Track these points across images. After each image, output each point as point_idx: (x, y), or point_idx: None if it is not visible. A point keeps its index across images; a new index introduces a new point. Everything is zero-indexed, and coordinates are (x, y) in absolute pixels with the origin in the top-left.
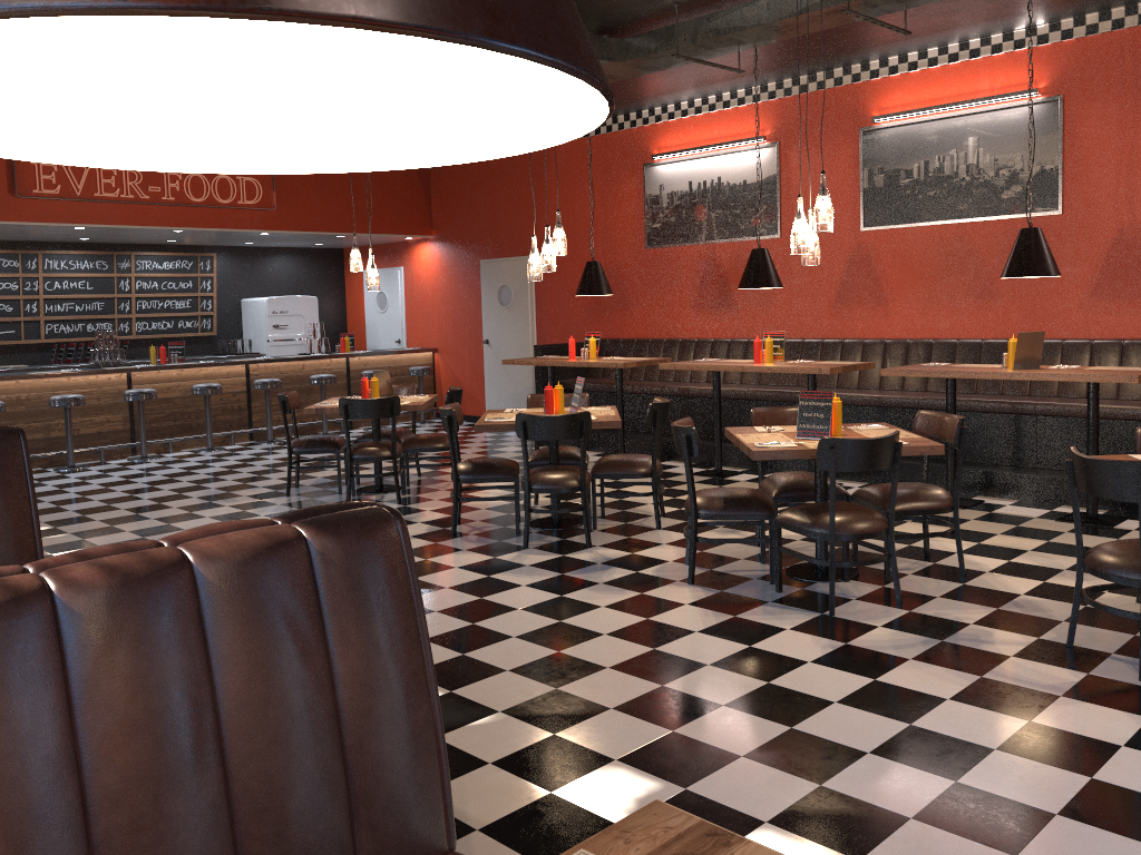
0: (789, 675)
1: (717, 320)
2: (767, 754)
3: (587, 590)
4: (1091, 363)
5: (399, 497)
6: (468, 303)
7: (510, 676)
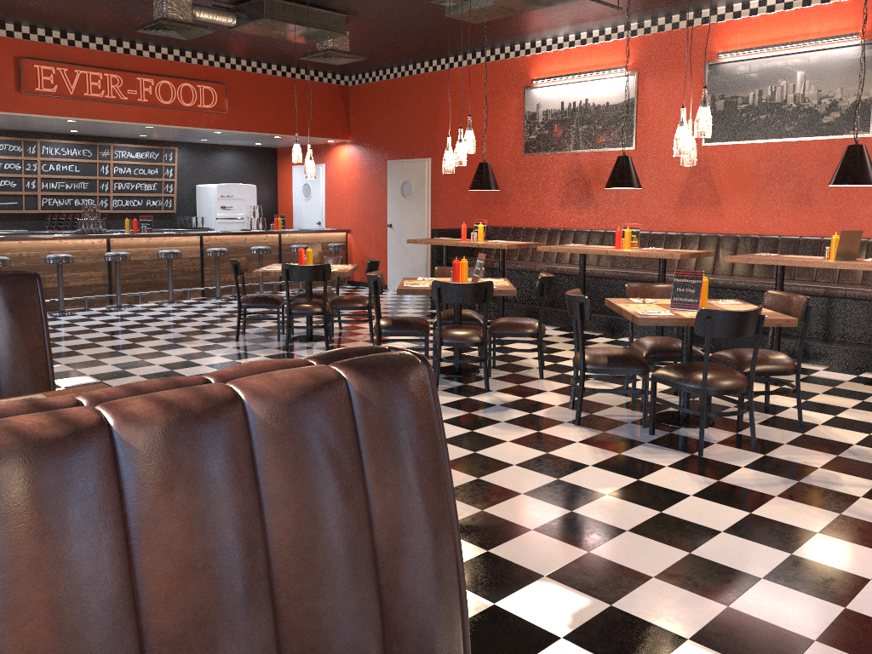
0: (677, 506)
1: (579, 214)
2: (674, 576)
3: (493, 427)
4: None
5: (327, 345)
6: (376, 194)
7: None
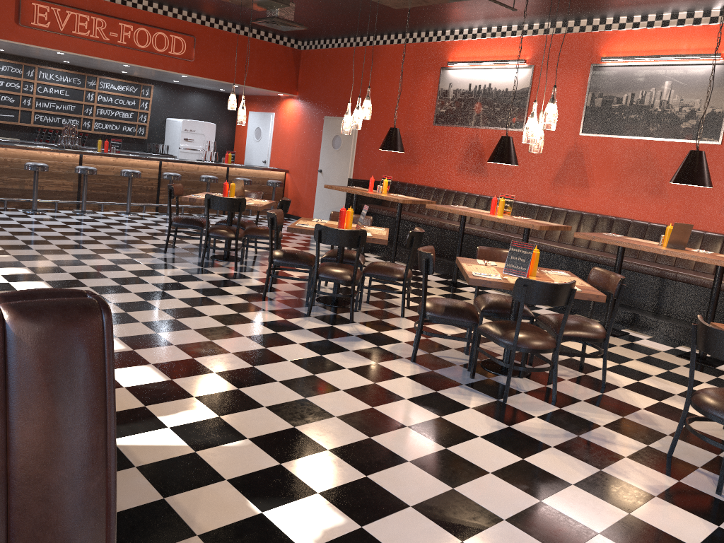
0: (462, 444)
1: (472, 180)
2: (429, 507)
3: (340, 354)
4: (721, 251)
5: (236, 266)
6: (312, 143)
7: (265, 411)
